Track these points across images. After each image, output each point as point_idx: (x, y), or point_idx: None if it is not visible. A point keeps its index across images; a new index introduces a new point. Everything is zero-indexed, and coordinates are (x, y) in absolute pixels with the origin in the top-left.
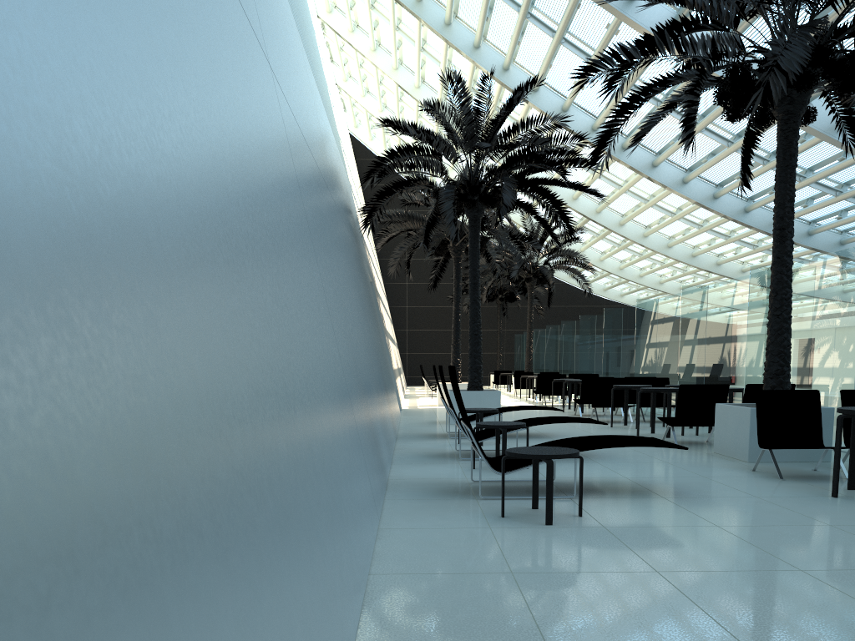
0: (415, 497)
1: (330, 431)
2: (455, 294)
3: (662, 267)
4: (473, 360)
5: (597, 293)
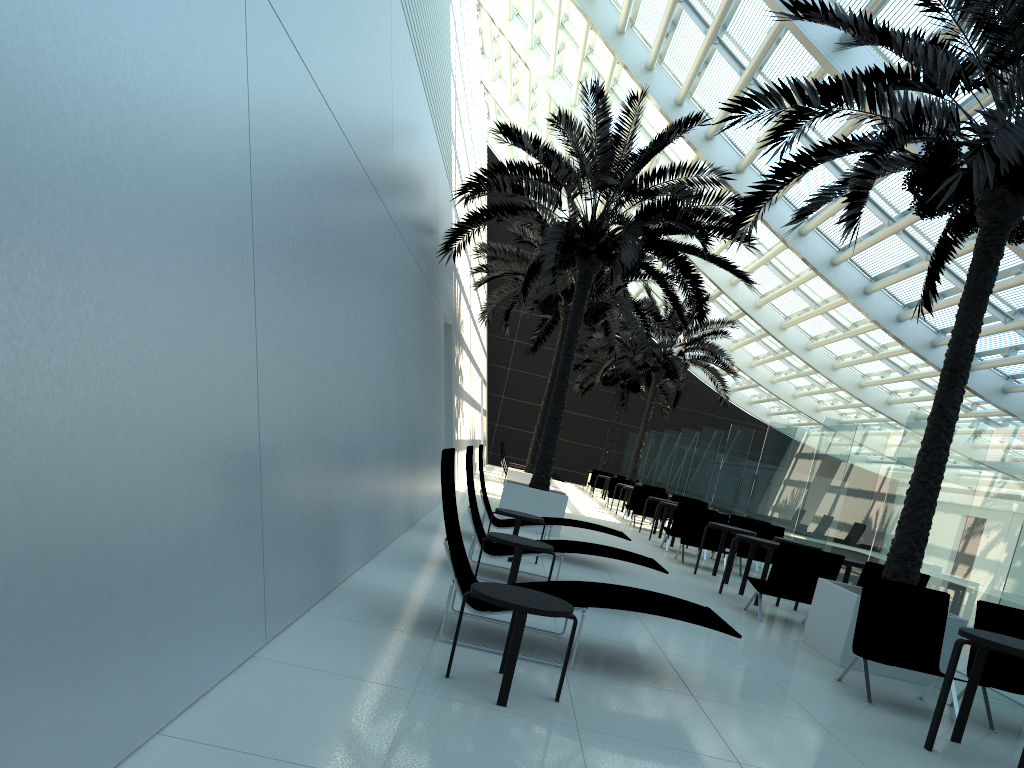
0: (353, 617)
1: (125, 504)
2: (554, 364)
3: (821, 391)
4: (545, 450)
5: (740, 405)
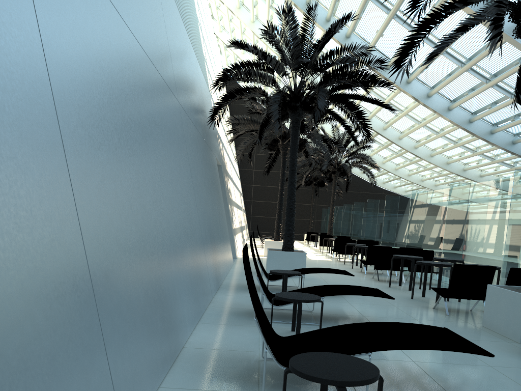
0: (194, 386)
1: None
2: (281, 178)
3: (425, 170)
4: (288, 227)
5: (378, 185)
